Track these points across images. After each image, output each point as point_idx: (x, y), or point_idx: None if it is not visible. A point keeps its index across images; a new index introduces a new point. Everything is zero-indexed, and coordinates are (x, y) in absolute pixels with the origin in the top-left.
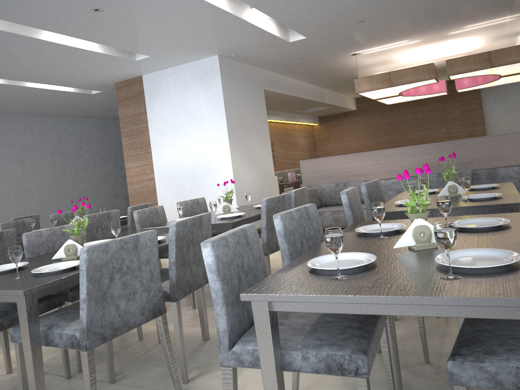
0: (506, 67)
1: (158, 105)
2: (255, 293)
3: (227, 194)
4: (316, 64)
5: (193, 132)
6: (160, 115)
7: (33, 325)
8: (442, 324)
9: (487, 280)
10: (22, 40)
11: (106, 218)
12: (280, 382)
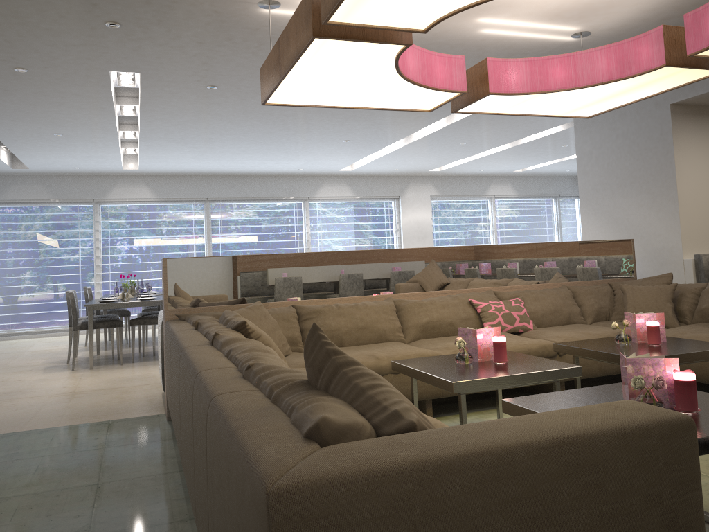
0: (339, 95)
1: None
2: None
3: None
4: None
5: None
6: None
7: None
8: None
9: None
10: (528, 144)
11: None
12: None
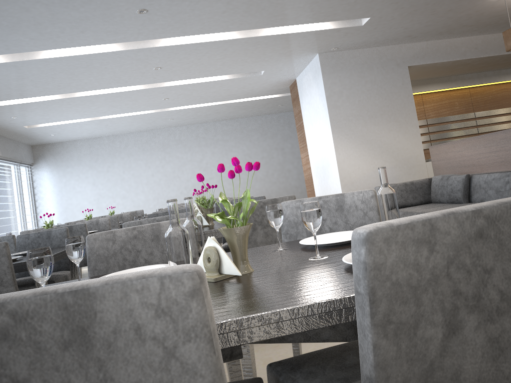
0: None
1: (304, 103)
2: None
3: (200, 200)
4: (474, 19)
5: (318, 127)
6: (305, 112)
7: None
8: None
9: None
10: (166, 88)
11: None
12: None
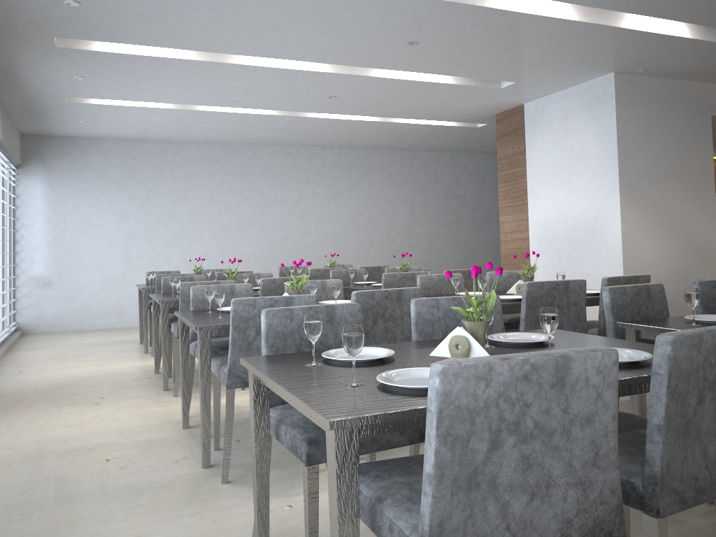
0: None
1: (539, 143)
2: (245, 359)
3: (526, 270)
4: None
5: (576, 181)
6: (539, 156)
7: (204, 357)
8: (697, 512)
9: (356, 393)
10: (361, 80)
11: (409, 279)
12: (261, 447)
